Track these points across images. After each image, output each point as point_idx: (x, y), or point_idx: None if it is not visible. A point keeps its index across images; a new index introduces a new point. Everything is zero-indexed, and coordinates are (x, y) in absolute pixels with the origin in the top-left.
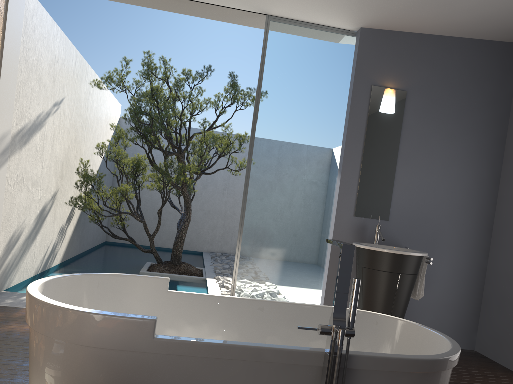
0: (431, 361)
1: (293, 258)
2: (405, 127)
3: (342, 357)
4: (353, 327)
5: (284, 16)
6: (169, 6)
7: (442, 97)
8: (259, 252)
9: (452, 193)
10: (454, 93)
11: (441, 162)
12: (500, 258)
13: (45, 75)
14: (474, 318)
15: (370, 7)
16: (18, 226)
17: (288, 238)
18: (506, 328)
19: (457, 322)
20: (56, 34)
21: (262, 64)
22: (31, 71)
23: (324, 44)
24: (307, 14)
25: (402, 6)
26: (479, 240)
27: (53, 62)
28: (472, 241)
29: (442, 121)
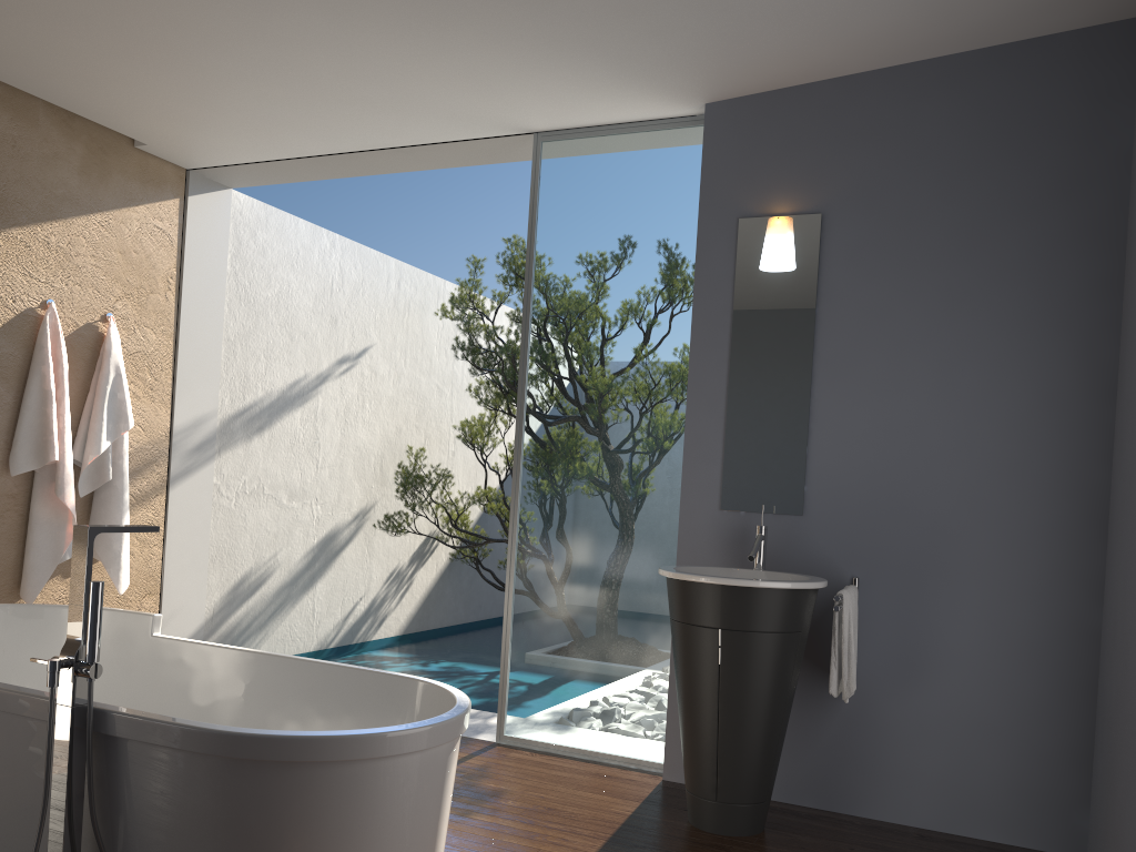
0: (229, 736)
1: (613, 606)
2: (825, 295)
3: (97, 714)
4: (89, 661)
5: (562, 126)
6: (402, 163)
7: (916, 206)
8: (548, 594)
9: (970, 435)
10: (950, 190)
11: (929, 362)
12: (1108, 599)
13: (305, 315)
14: (1073, 767)
15: (655, 66)
16: (259, 564)
17: (601, 565)
18: (1102, 792)
19: (1020, 774)
20: (329, 246)
21: (532, 227)
22: (263, 314)
23: (648, 157)
24: (586, 111)
25: (709, 44)
26: (1067, 554)
27: (328, 292)
28: (1044, 557)
29: (921, 263)
